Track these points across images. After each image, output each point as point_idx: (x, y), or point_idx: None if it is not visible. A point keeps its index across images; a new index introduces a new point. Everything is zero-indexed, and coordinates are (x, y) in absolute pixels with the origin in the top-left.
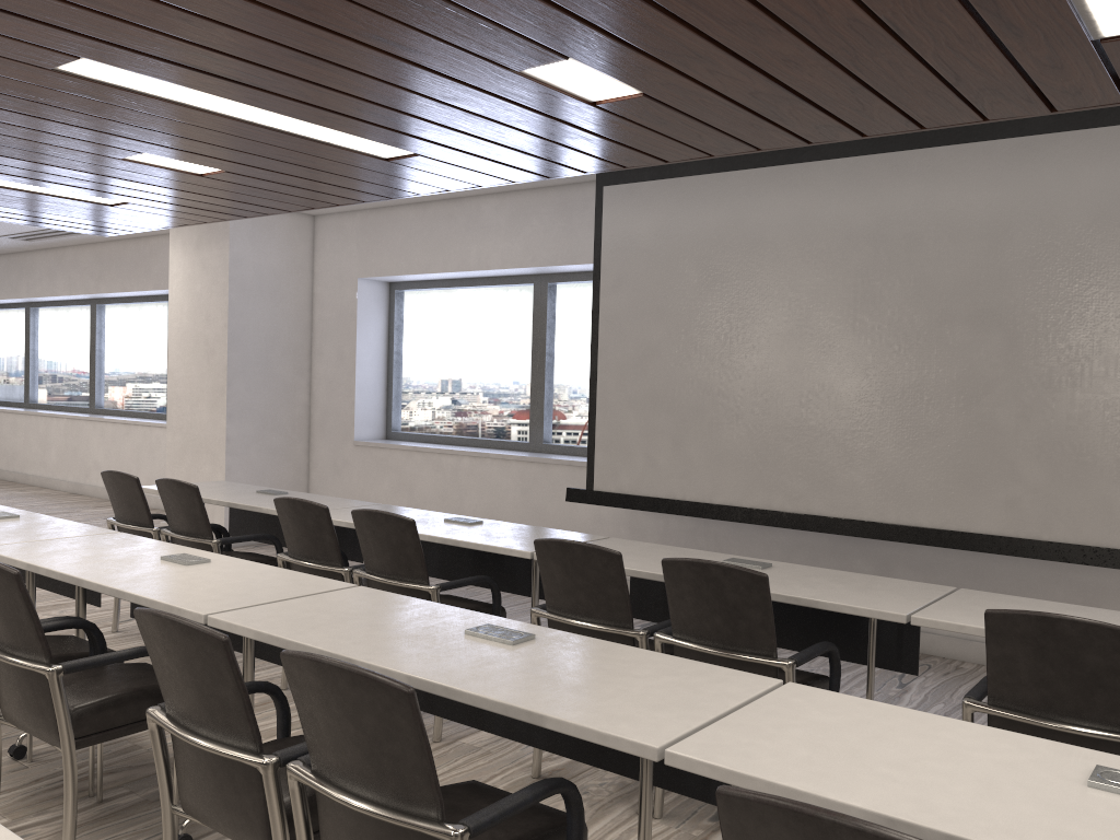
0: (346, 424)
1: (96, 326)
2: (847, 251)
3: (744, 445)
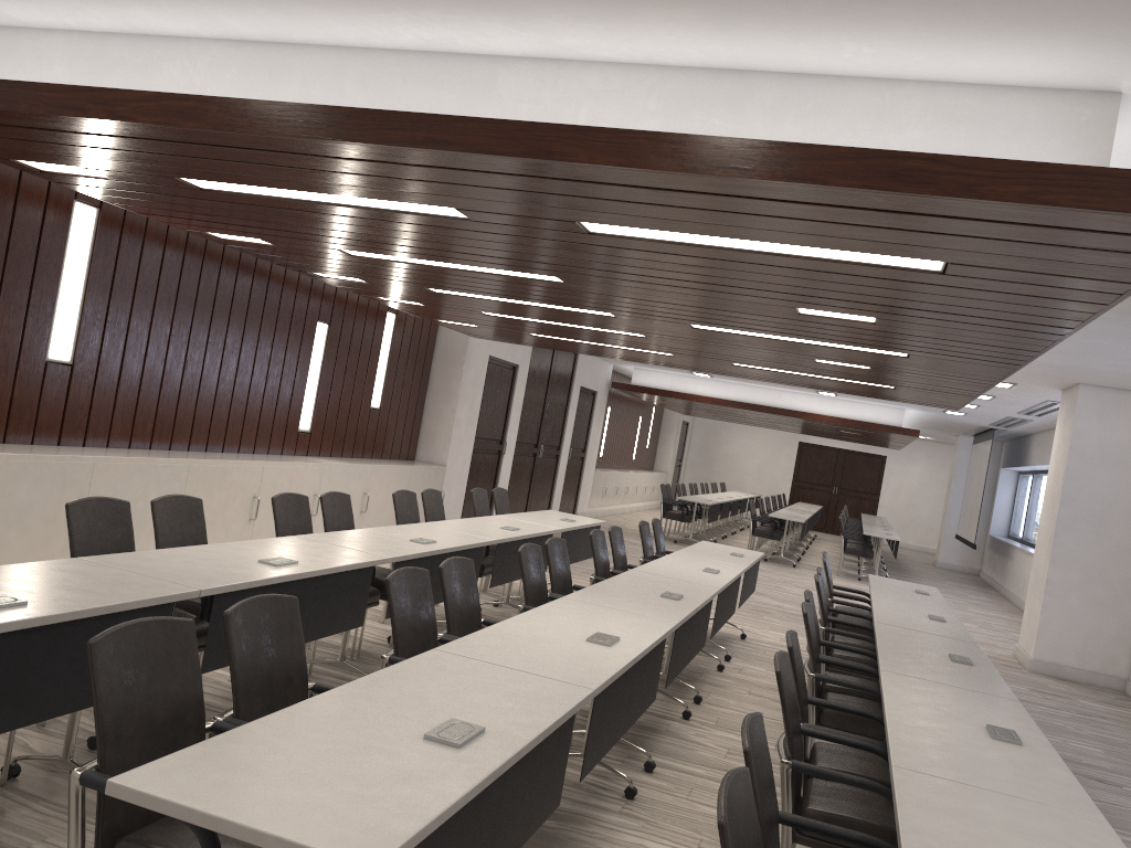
0: None
1: None
2: None
3: None
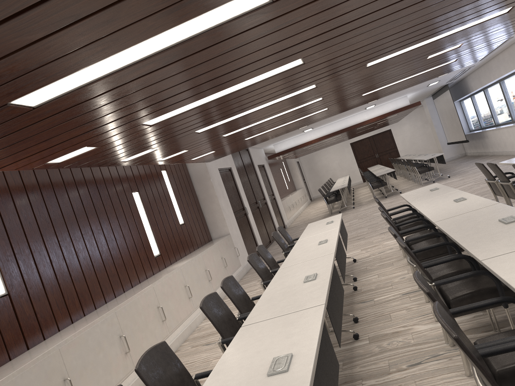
0: None
1: None
2: None
3: None
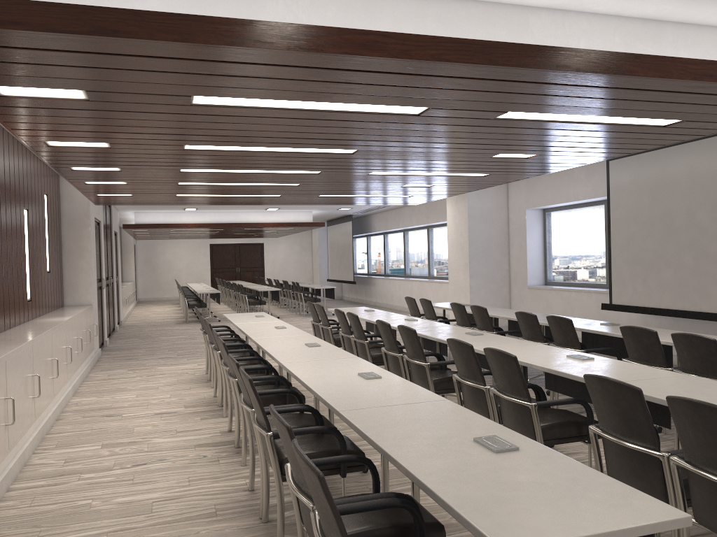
0: (524, 278)
1: (429, 238)
2: (709, 183)
3: (671, 279)
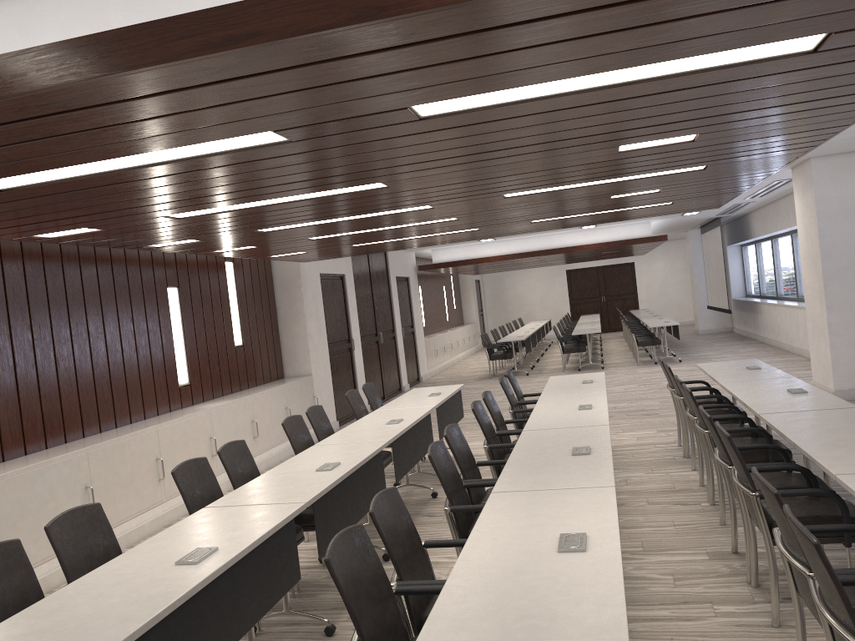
0: None
1: None
2: None
3: None
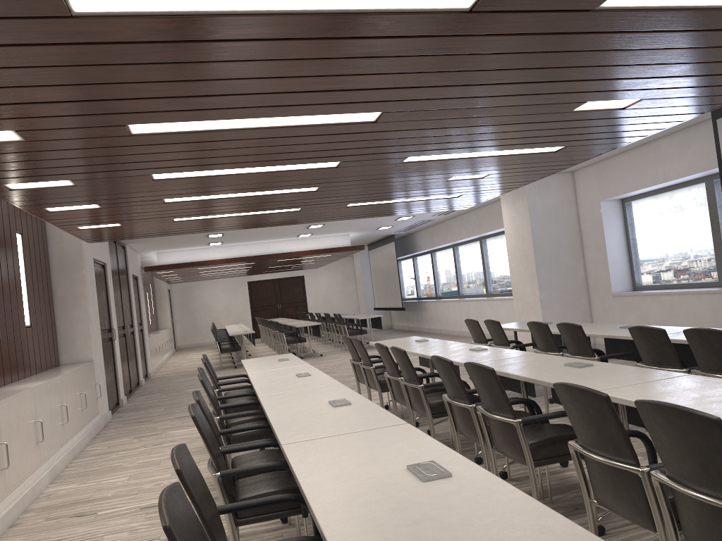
0: (606, 285)
1: (483, 251)
2: None
3: None
